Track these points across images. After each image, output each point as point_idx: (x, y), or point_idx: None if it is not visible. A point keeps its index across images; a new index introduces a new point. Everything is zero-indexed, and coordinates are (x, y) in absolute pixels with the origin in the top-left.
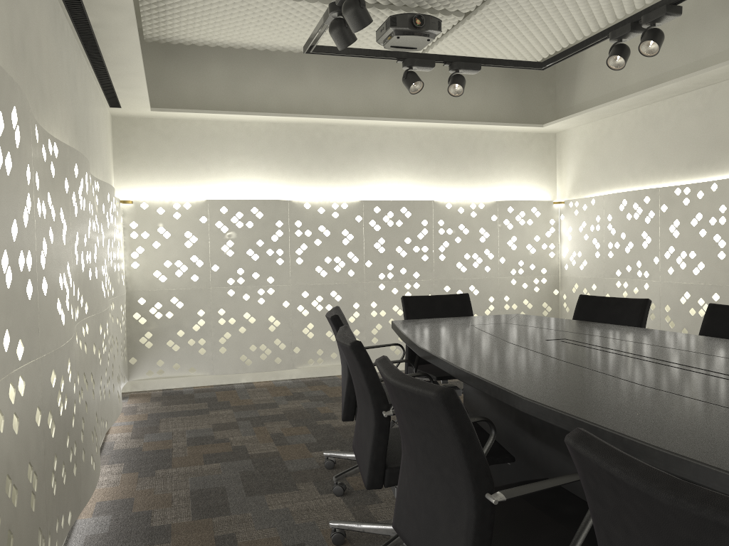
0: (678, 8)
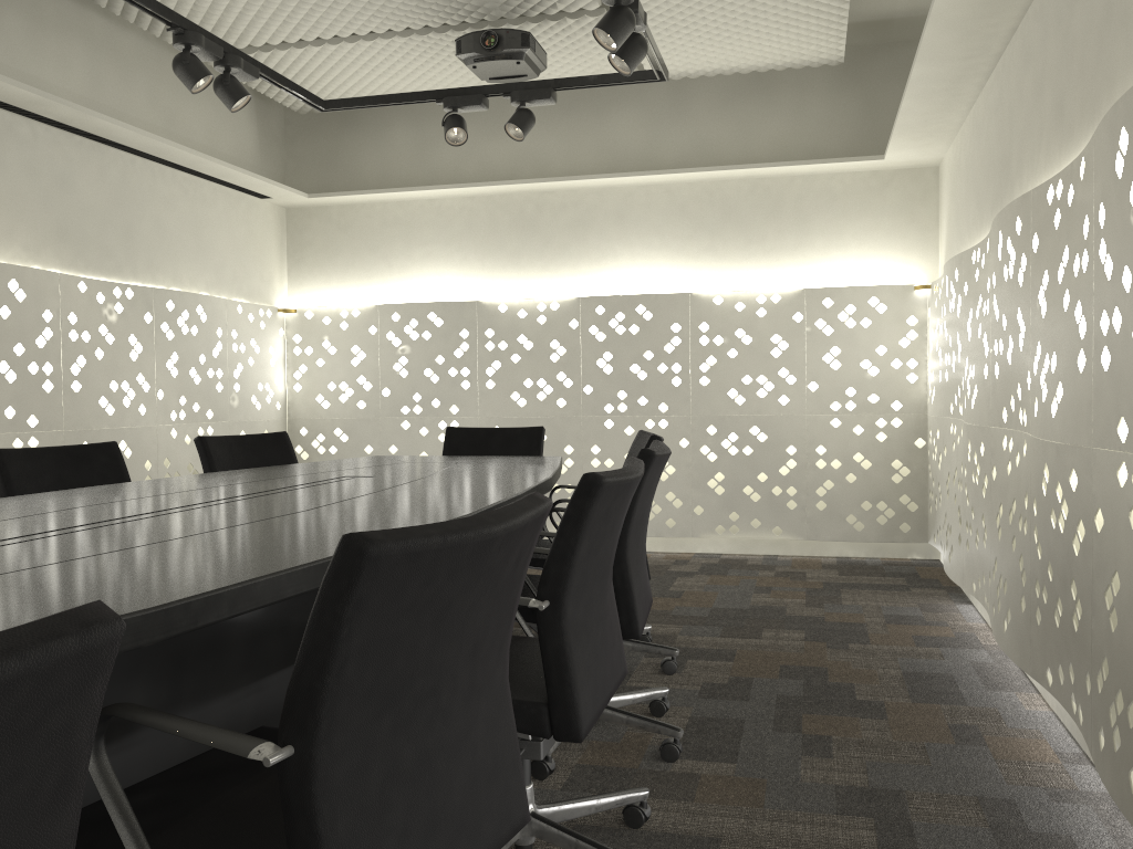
0: None
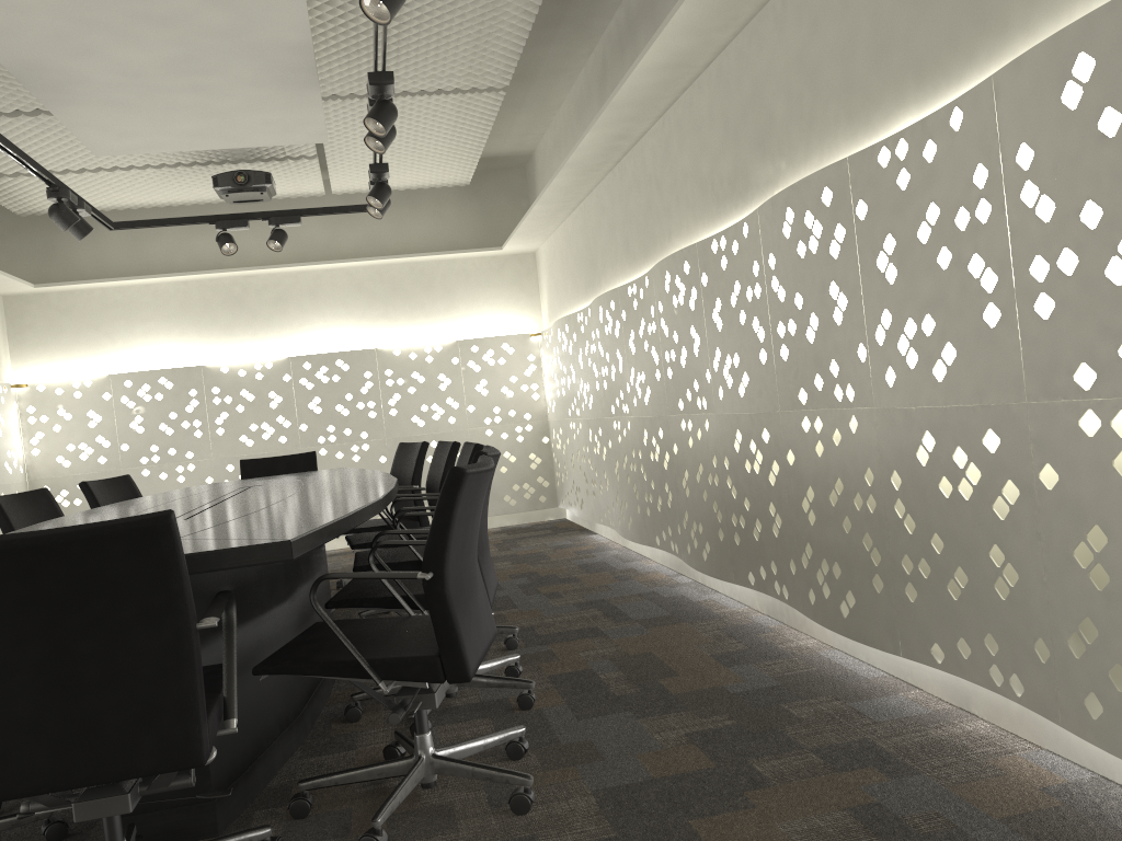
0: (383, 165)
